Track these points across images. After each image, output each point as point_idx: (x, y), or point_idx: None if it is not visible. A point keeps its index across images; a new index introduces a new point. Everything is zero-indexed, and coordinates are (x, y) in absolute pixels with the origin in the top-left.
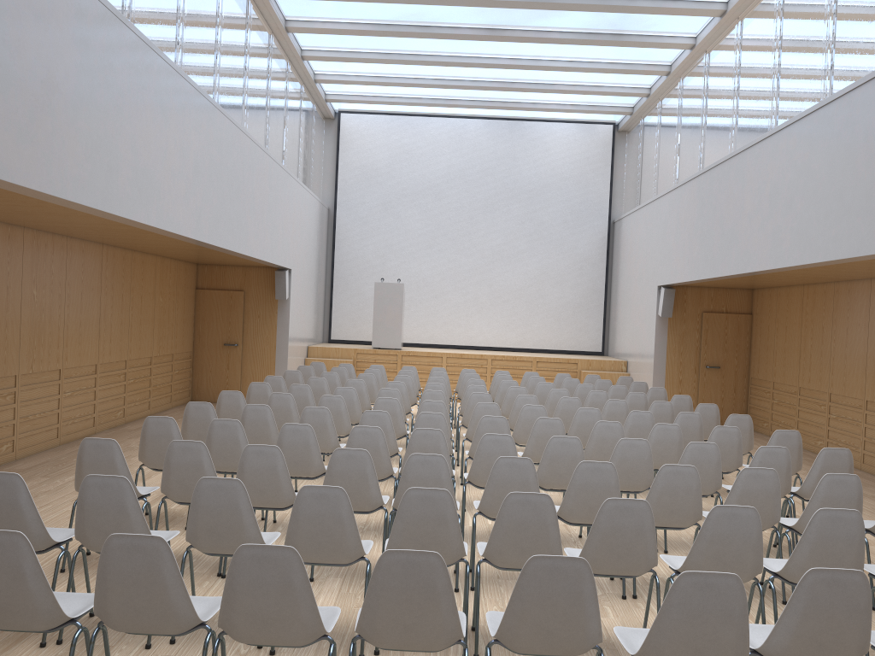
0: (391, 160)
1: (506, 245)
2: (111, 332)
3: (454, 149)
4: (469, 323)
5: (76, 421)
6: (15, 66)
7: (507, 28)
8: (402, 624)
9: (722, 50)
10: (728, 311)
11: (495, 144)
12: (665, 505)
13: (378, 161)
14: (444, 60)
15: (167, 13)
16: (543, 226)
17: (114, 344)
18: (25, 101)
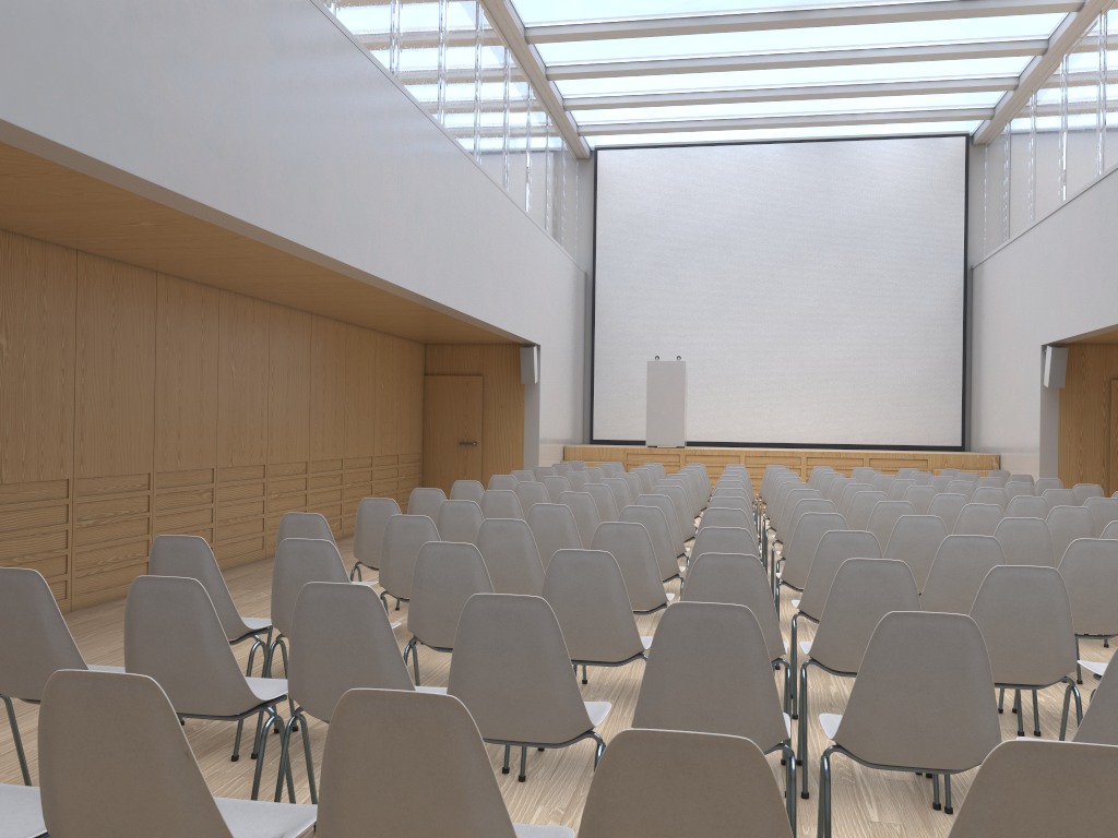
0: (664, 205)
1: (821, 307)
2: (323, 423)
3: (746, 186)
4: (774, 412)
5: None
6: (198, 58)
7: (814, 8)
8: (699, 713)
9: None
10: None
11: (801, 175)
12: (1079, 599)
13: (648, 208)
14: (730, 62)
15: (378, 12)
16: (871, 280)
17: (327, 438)
18: (210, 102)
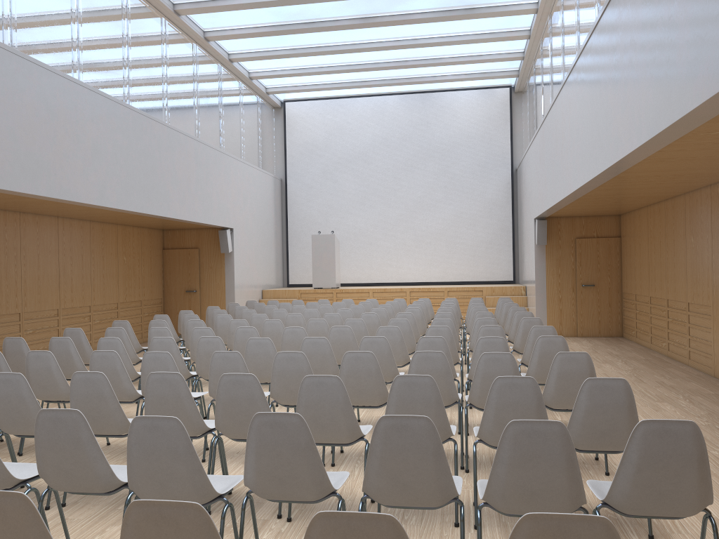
0: (327, 135)
1: (425, 197)
2: (72, 284)
3: (377, 122)
4: (399, 263)
5: None
6: None
7: (377, 15)
8: None
9: (555, 10)
10: (599, 236)
11: (410, 114)
12: (352, 386)
13: (317, 138)
14: (340, 48)
15: (58, 34)
16: (455, 178)
17: (75, 293)
18: None
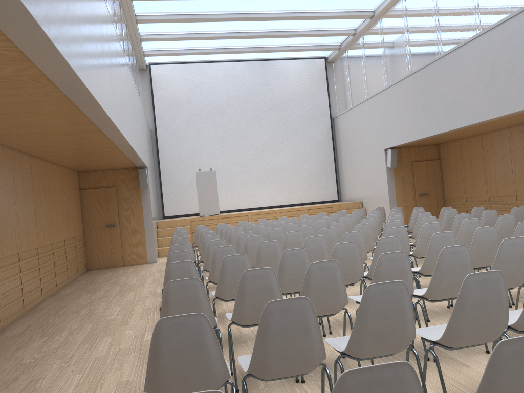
0: (189, 93)
1: (270, 140)
2: (42, 222)
3: (229, 82)
4: (254, 193)
5: (32, 293)
6: None
7: None
8: None
9: None
10: (426, 159)
11: (254, 77)
12: None
13: (180, 95)
14: (234, 16)
15: None
16: (291, 126)
17: (45, 231)
18: None
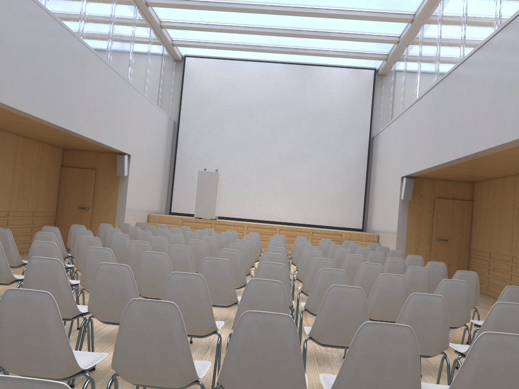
0: (219, 89)
1: (296, 151)
2: None
3: (262, 84)
4: (268, 204)
5: None
6: None
7: None
8: None
9: None
10: (454, 198)
11: (291, 81)
12: (367, 380)
13: (210, 90)
14: (248, 7)
15: None
16: (322, 139)
17: None
18: None
